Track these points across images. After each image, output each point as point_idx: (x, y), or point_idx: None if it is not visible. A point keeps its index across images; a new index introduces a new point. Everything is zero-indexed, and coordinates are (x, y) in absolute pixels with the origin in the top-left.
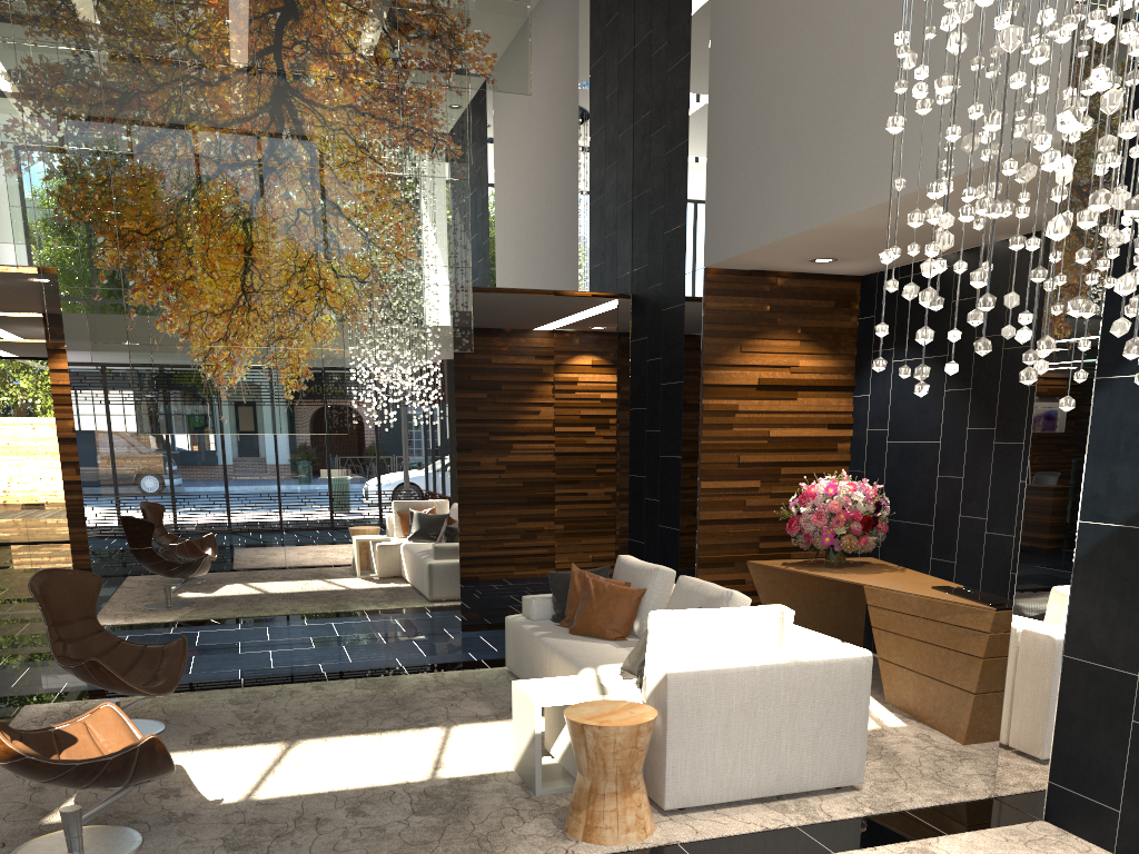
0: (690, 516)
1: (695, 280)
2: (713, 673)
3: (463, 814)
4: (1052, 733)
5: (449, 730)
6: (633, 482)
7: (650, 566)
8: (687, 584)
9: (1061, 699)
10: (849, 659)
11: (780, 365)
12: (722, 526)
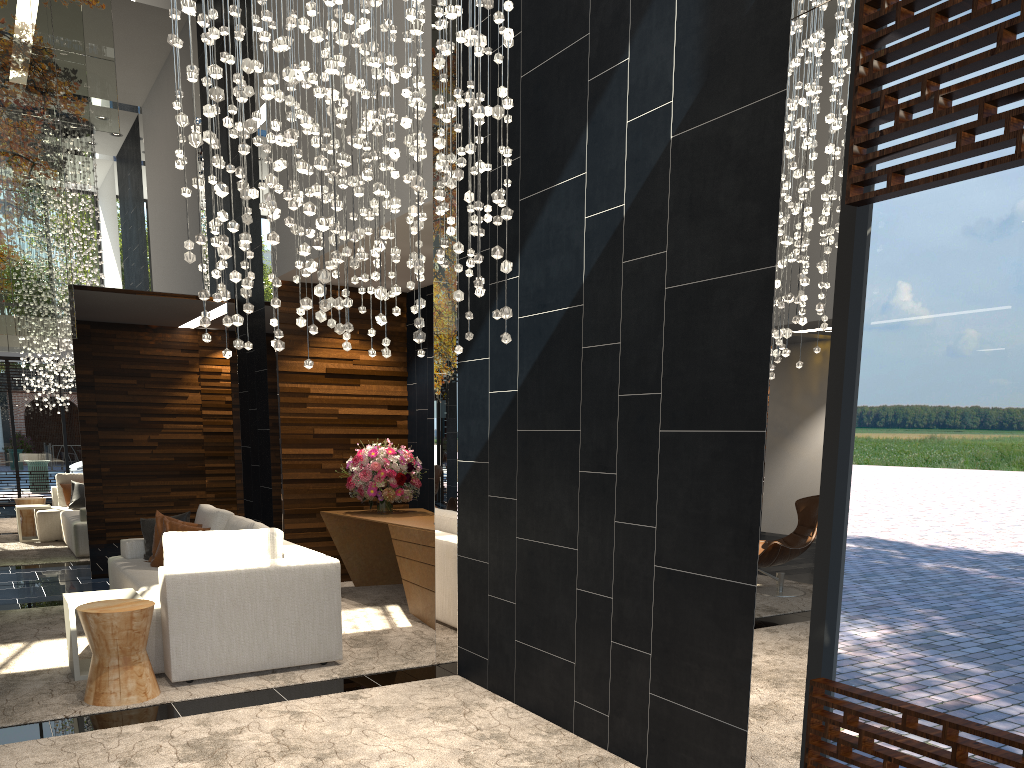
0: (277, 476)
1: (269, 289)
2: (205, 575)
3: (3, 695)
4: (457, 611)
5: (31, 643)
6: (244, 451)
7: (215, 510)
8: (233, 521)
9: (459, 586)
10: (320, 566)
11: (344, 358)
12: (303, 484)
